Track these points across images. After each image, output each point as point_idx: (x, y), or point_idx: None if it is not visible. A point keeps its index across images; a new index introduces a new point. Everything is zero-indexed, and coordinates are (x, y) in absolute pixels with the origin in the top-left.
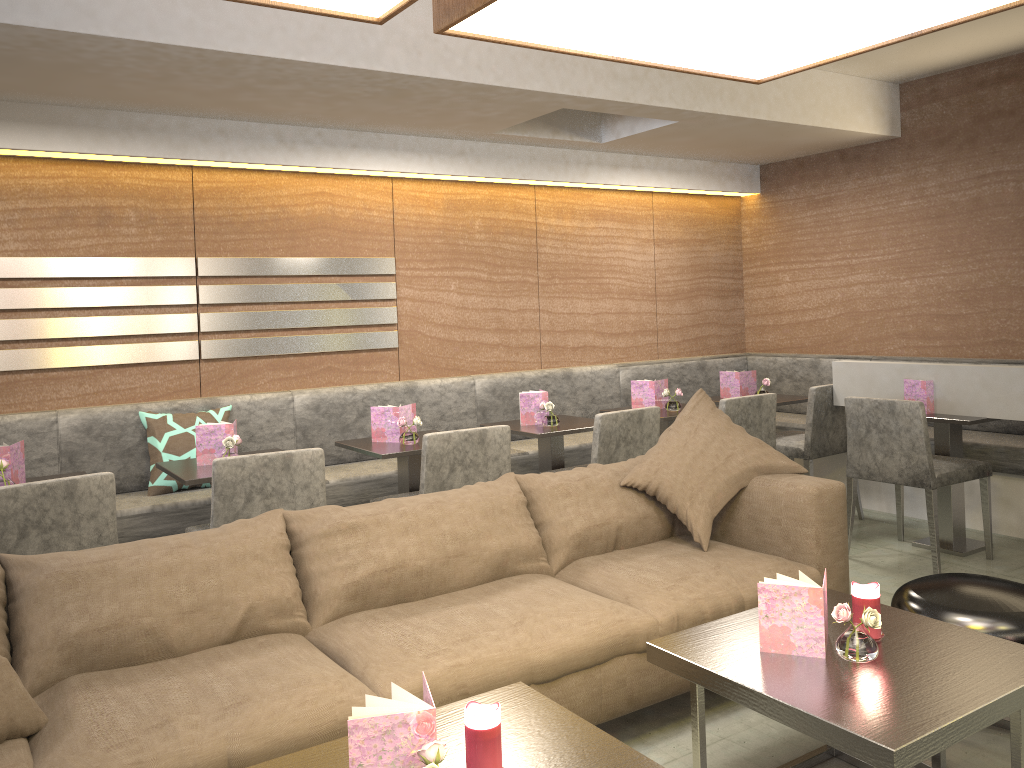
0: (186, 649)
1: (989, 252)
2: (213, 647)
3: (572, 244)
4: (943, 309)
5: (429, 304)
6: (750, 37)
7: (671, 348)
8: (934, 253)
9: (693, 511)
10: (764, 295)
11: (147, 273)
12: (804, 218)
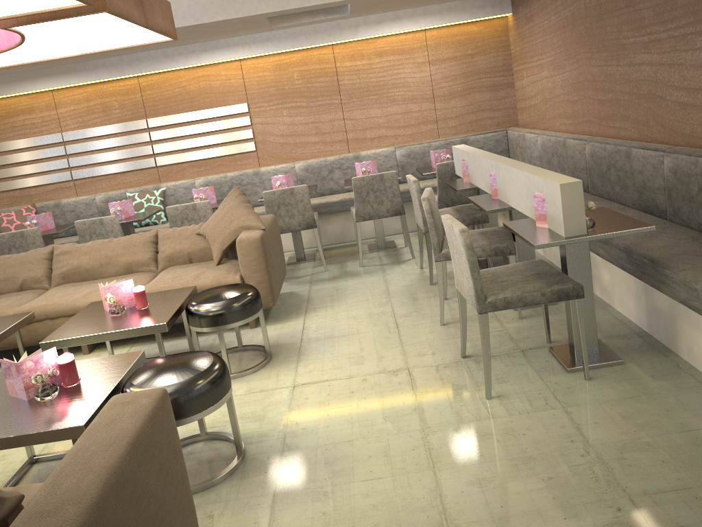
0: (4, 292)
1: (580, 54)
2: (14, 292)
3: (363, 75)
4: (569, 97)
5: (271, 125)
6: (96, 43)
7: (449, 130)
8: (564, 55)
9: (214, 247)
10: (520, 86)
11: (126, 130)
12: (525, 30)
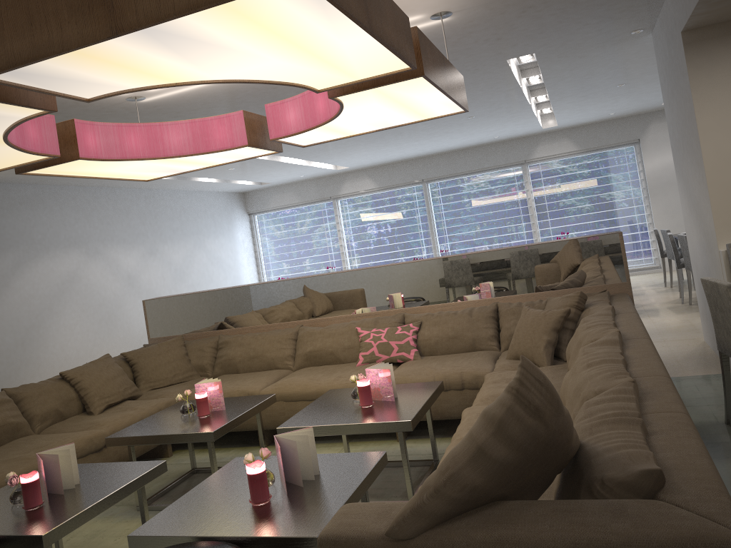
0: None
1: None
2: None
3: None
4: None
5: None
6: (266, 40)
7: None
8: None
9: None
10: None
11: None
12: None
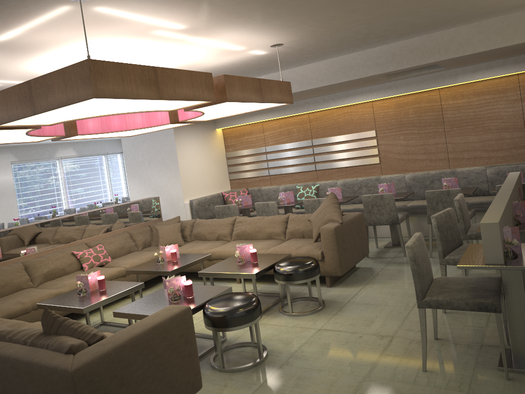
0: (209, 240)
1: None
2: (214, 240)
3: (463, 110)
4: None
5: (391, 146)
6: (246, 108)
7: None
8: None
9: (314, 230)
10: None
11: (299, 146)
12: None
